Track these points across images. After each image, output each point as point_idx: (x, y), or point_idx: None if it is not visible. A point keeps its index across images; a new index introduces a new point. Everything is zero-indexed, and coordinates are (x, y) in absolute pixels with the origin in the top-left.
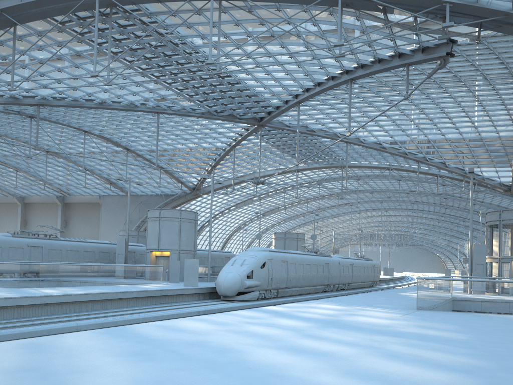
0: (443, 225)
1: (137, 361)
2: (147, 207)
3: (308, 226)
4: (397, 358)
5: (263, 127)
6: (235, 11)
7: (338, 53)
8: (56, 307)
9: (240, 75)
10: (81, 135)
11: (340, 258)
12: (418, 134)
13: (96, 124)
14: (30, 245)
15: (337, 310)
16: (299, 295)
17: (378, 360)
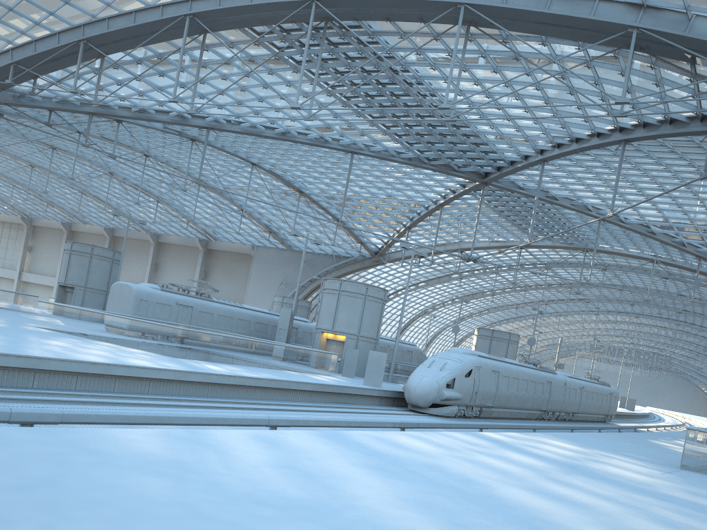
0: None
1: (384, 477)
2: (310, 269)
3: (520, 323)
4: (669, 525)
5: (487, 185)
6: (484, 40)
7: (619, 112)
8: (223, 389)
9: (470, 117)
10: (246, 168)
11: (567, 377)
12: (706, 220)
13: (269, 156)
14: (179, 304)
15: (575, 452)
16: (507, 419)
17: (648, 524)
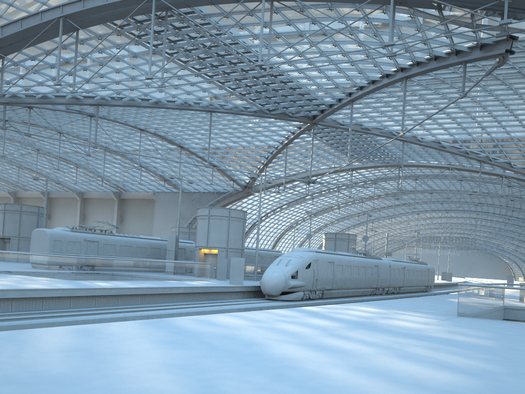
0: (509, 228)
1: (170, 348)
2: (199, 204)
3: (363, 227)
4: (411, 358)
5: (316, 125)
6: (287, 11)
7: (390, 53)
8: (108, 299)
9: (292, 74)
10: (137, 133)
11: (391, 261)
12: (480, 132)
13: (151, 122)
14: (87, 240)
15: (373, 313)
16: (346, 297)
17: (392, 360)
